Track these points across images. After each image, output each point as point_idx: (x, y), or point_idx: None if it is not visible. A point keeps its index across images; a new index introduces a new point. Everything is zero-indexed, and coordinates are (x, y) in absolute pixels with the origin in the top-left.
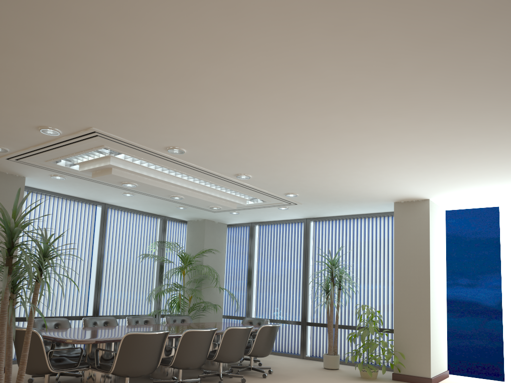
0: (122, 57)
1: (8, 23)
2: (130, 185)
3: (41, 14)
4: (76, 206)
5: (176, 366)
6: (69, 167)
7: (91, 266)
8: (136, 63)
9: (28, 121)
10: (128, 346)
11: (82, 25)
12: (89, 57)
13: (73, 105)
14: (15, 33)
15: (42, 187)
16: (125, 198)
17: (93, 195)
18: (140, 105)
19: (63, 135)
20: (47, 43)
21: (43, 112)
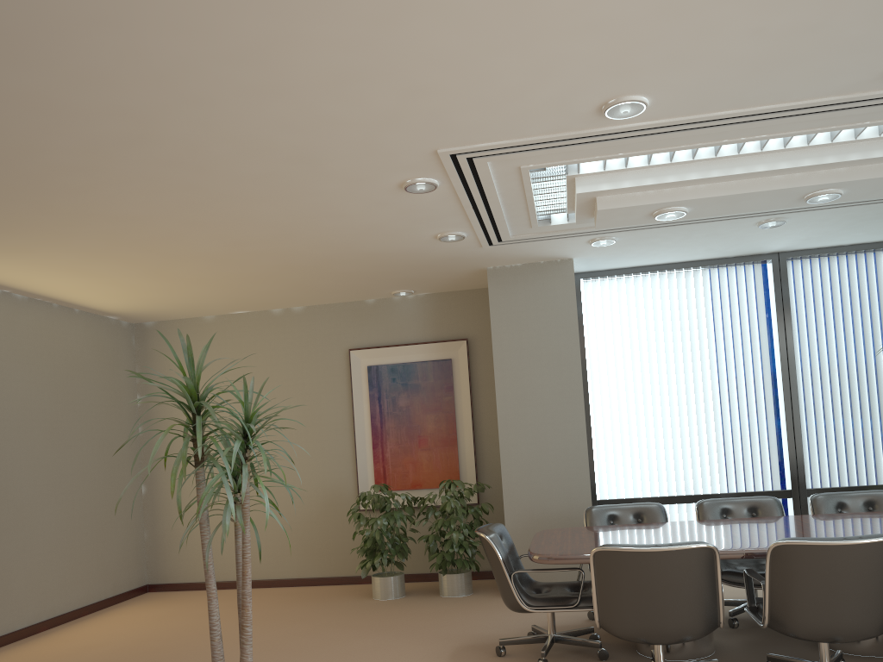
0: (171, 29)
1: (60, 90)
2: (668, 214)
3: (27, 55)
4: (716, 277)
5: (779, 629)
6: (575, 221)
7: (774, 389)
8: (197, 21)
9: (377, 188)
10: (607, 575)
11: (56, 30)
12: (168, 62)
13: (340, 136)
14: (90, 96)
15: (628, 264)
16: (788, 232)
17: (722, 247)
18: (378, 76)
19: (447, 182)
20: (118, 82)
21: (352, 166)
